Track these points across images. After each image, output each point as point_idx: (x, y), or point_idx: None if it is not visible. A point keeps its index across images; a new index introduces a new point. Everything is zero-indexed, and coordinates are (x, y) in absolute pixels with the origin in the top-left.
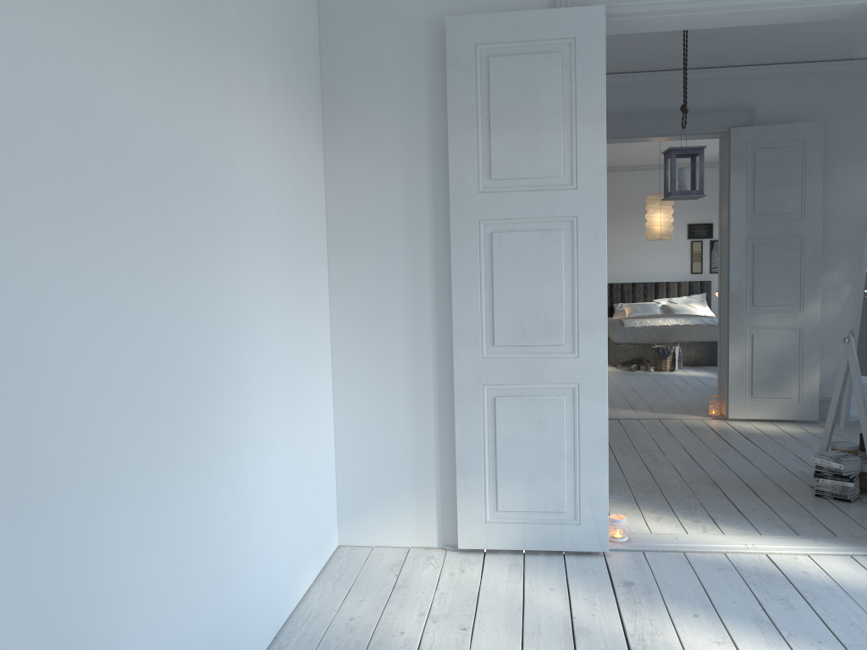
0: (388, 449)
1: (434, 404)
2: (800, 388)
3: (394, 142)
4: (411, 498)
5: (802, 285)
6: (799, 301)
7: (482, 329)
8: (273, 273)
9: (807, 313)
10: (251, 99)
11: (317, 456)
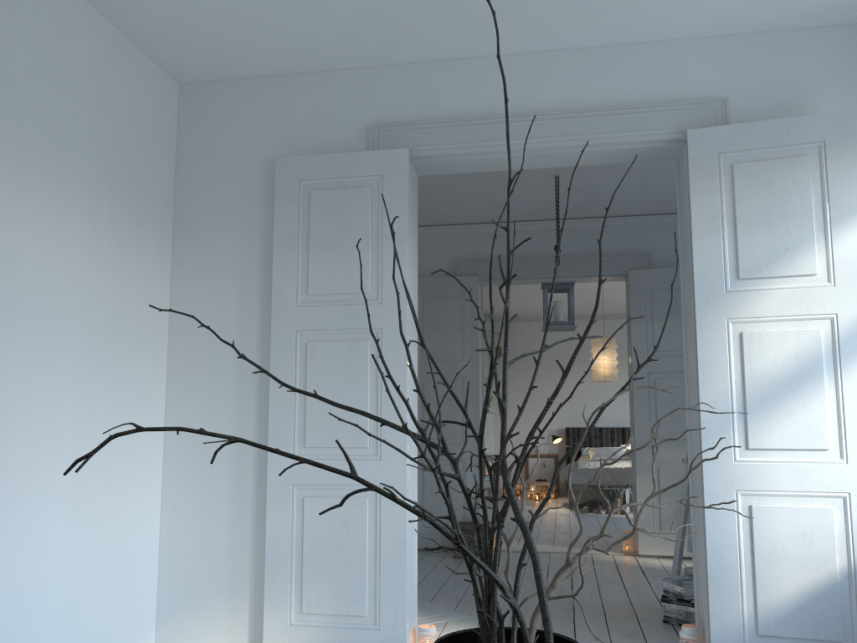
0: (207, 548)
1: (253, 504)
2: None
3: (231, 262)
4: (226, 599)
5: None
6: None
7: (294, 431)
8: (69, 365)
9: None
10: (54, 214)
11: (126, 548)
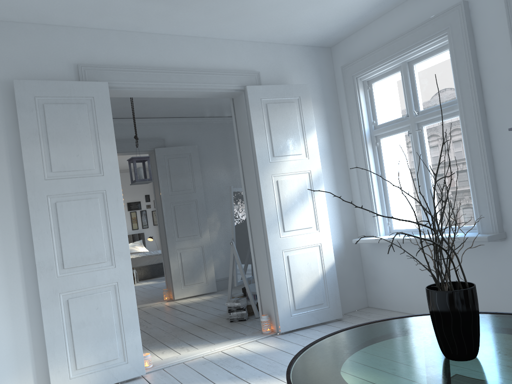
0: None
1: (26, 313)
2: (206, 276)
3: None
4: (15, 379)
5: (199, 224)
6: (199, 232)
7: (55, 260)
8: None
9: (204, 238)
10: None
11: None
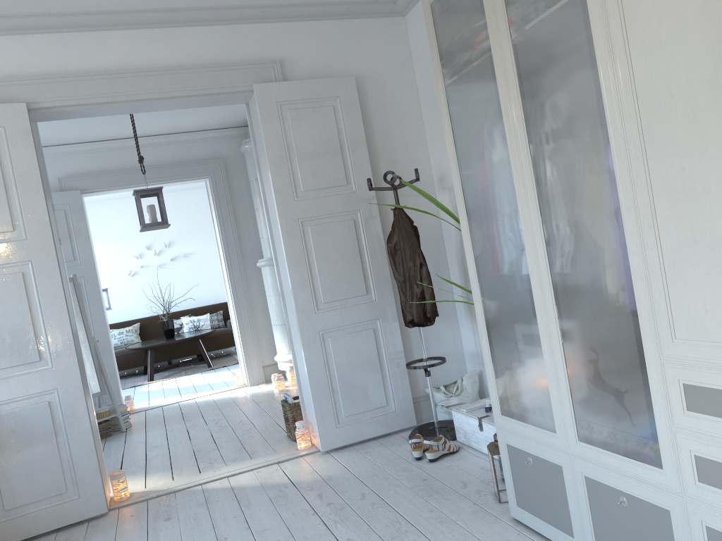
0: None
1: None
2: None
3: None
4: None
5: None
6: None
7: None
8: None
9: None
10: None
11: None
